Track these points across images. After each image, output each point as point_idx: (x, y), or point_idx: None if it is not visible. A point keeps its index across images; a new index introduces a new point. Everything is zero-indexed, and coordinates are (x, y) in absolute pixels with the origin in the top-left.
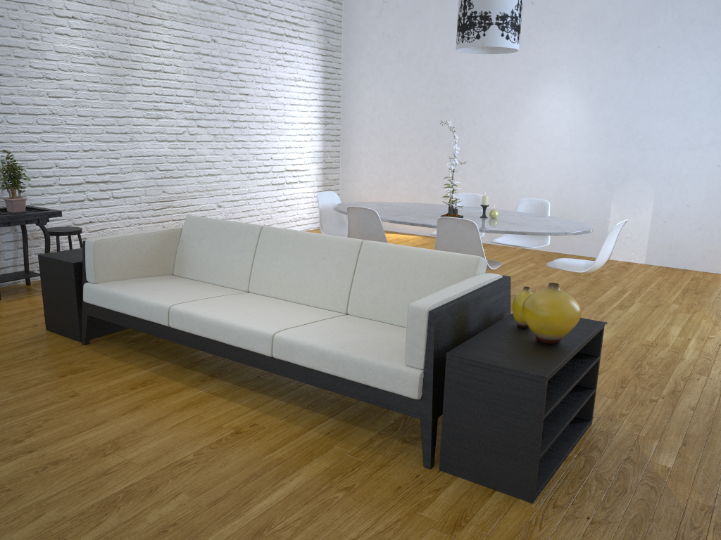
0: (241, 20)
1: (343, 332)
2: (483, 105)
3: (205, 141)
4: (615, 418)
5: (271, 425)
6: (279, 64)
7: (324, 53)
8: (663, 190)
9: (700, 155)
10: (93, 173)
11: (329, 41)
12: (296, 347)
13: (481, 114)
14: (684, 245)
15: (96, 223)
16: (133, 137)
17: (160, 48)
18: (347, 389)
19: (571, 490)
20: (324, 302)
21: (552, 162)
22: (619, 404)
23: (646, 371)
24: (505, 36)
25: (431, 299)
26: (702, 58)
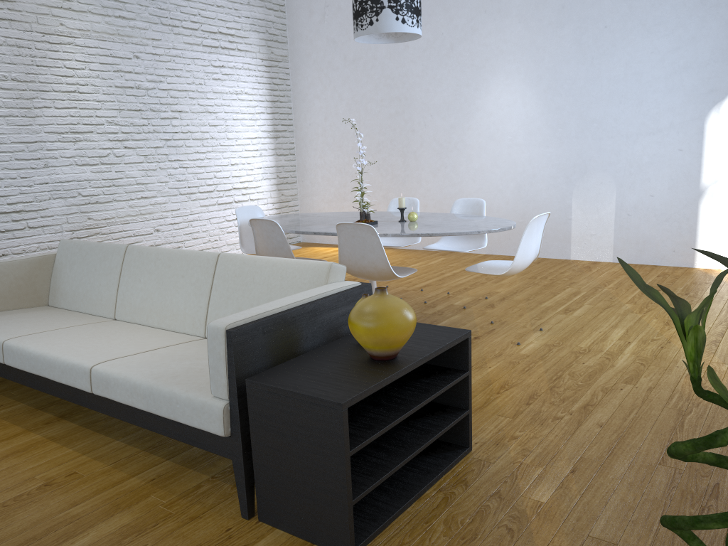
0: (167, 34)
1: (177, 359)
2: (433, 105)
3: (134, 163)
4: (503, 442)
5: (92, 473)
6: (216, 78)
7: (269, 64)
8: (625, 181)
9: (659, 139)
10: (2, 203)
11: (273, 51)
12: (111, 381)
13: (432, 115)
14: (651, 239)
15: (10, 255)
16: (48, 162)
17: (73, 68)
18: (163, 428)
19: (408, 539)
20: (183, 326)
21: (507, 159)
22: (516, 425)
23: (563, 383)
24: (401, 19)
25: (240, 315)
26: (652, 34)
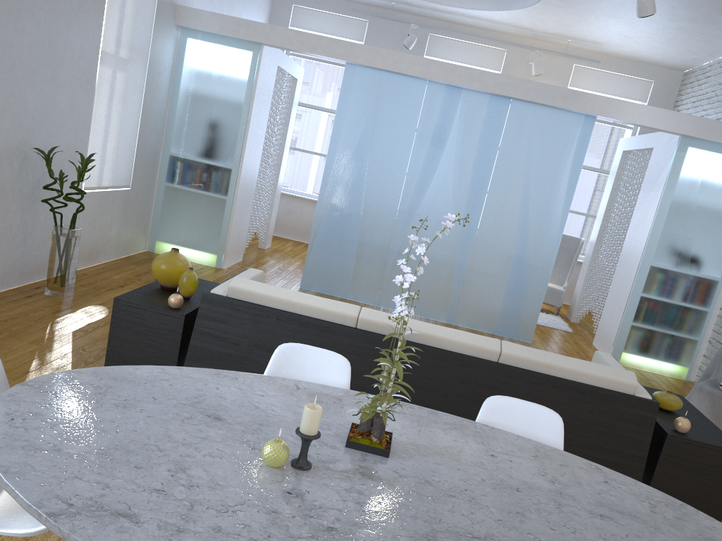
0: None
1: None
2: None
3: None
4: None
5: None
6: None
7: None
8: None
9: None
10: None
11: None
12: None
13: None
14: None
15: None
16: None
17: None
18: None
19: None
20: None
21: None
22: None
23: None
24: None
25: (253, 271)
26: None
